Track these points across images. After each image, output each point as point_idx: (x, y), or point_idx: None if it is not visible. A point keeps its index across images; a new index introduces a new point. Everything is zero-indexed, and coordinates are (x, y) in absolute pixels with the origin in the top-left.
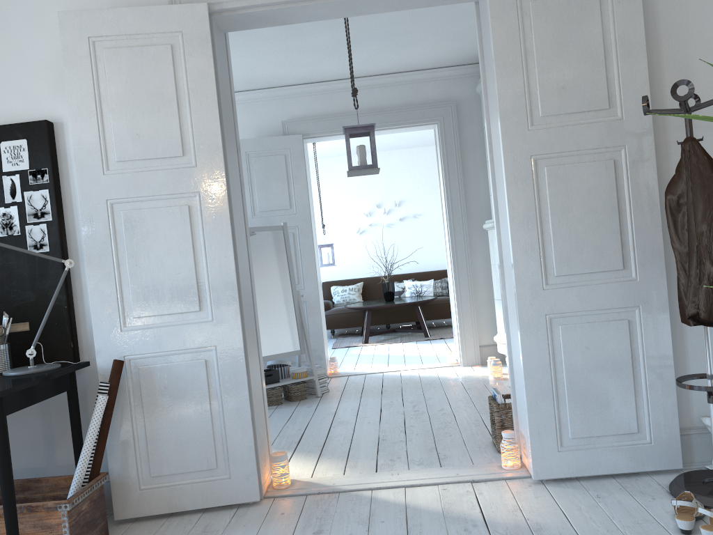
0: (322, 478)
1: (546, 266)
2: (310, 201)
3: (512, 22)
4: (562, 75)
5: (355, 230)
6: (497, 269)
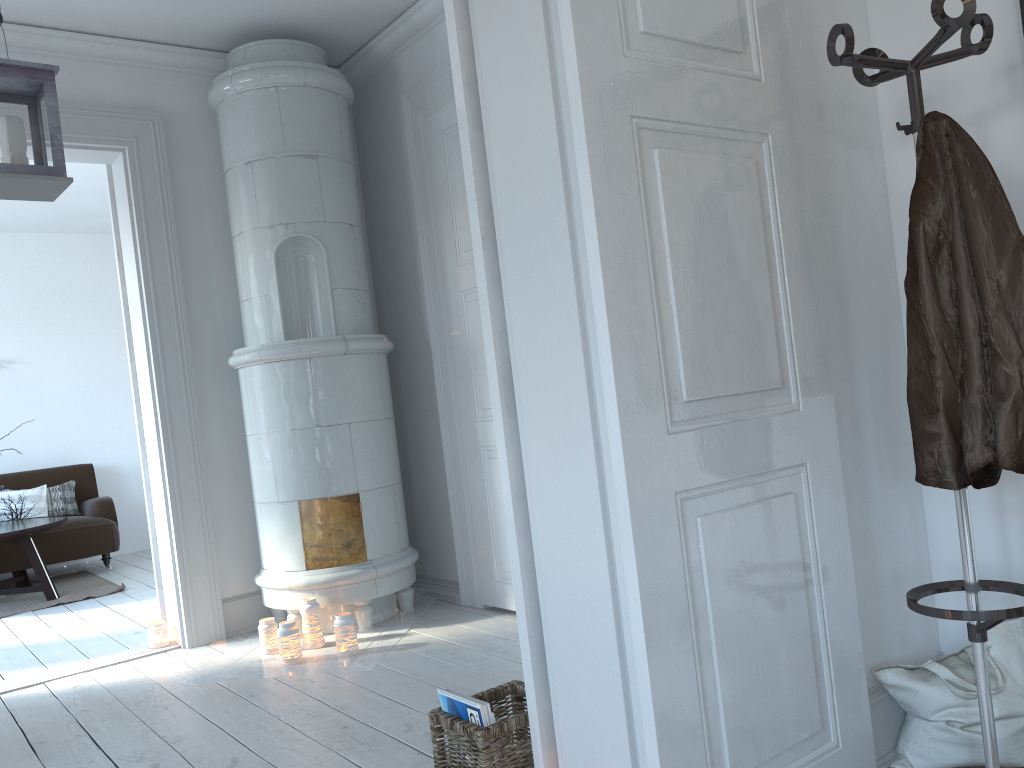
0: None
1: (667, 378)
2: None
3: None
4: None
5: None
6: (268, 443)
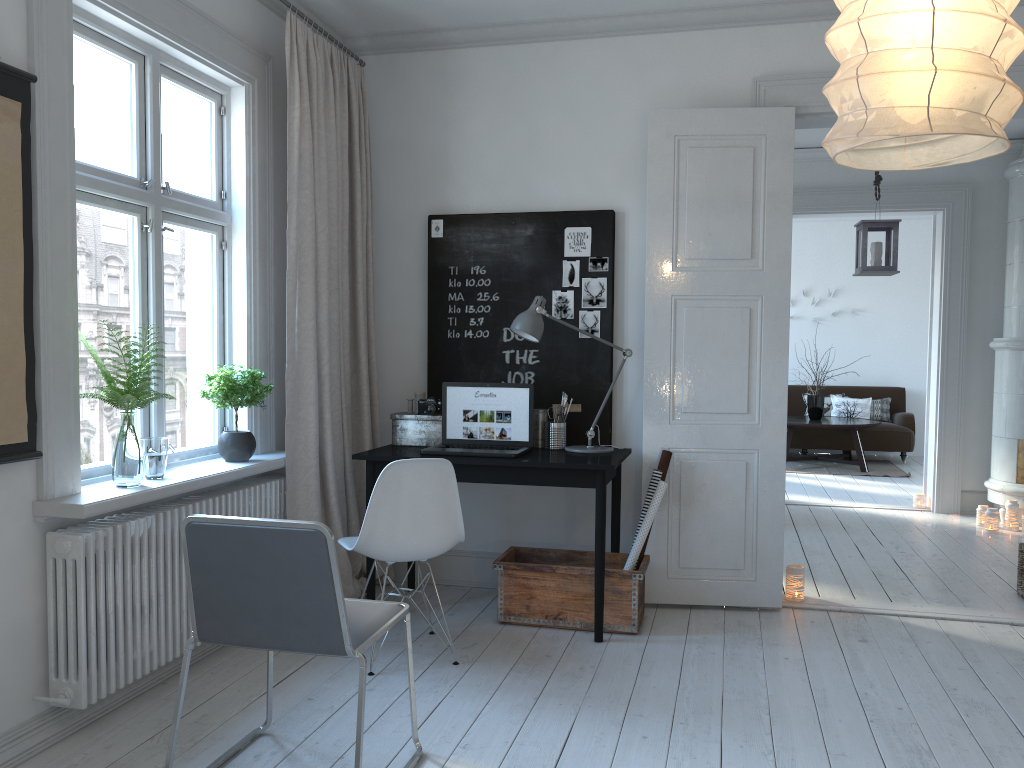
0: (834, 599)
1: None
2: None
3: None
4: None
5: None
6: (1004, 400)
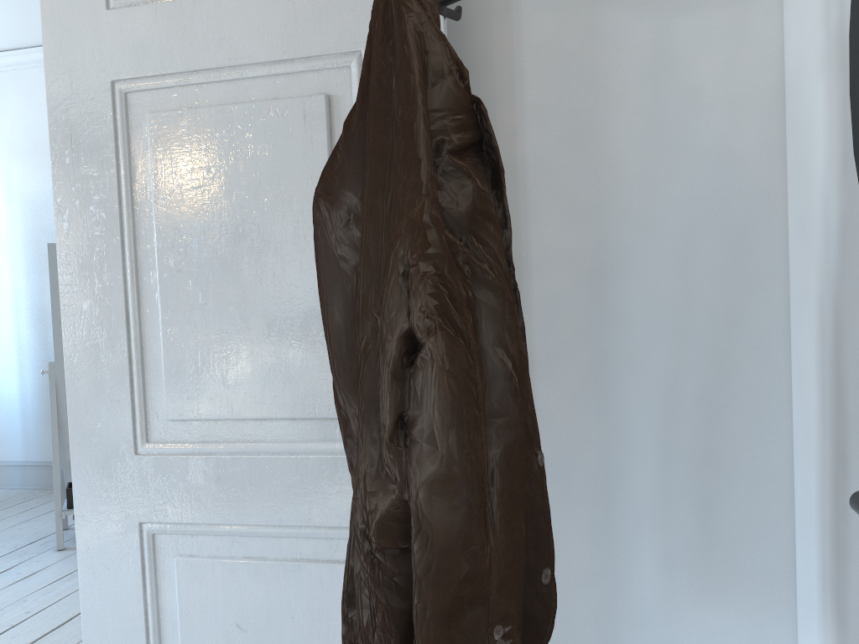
0: None
1: (148, 391)
2: None
3: None
4: None
5: None
6: None
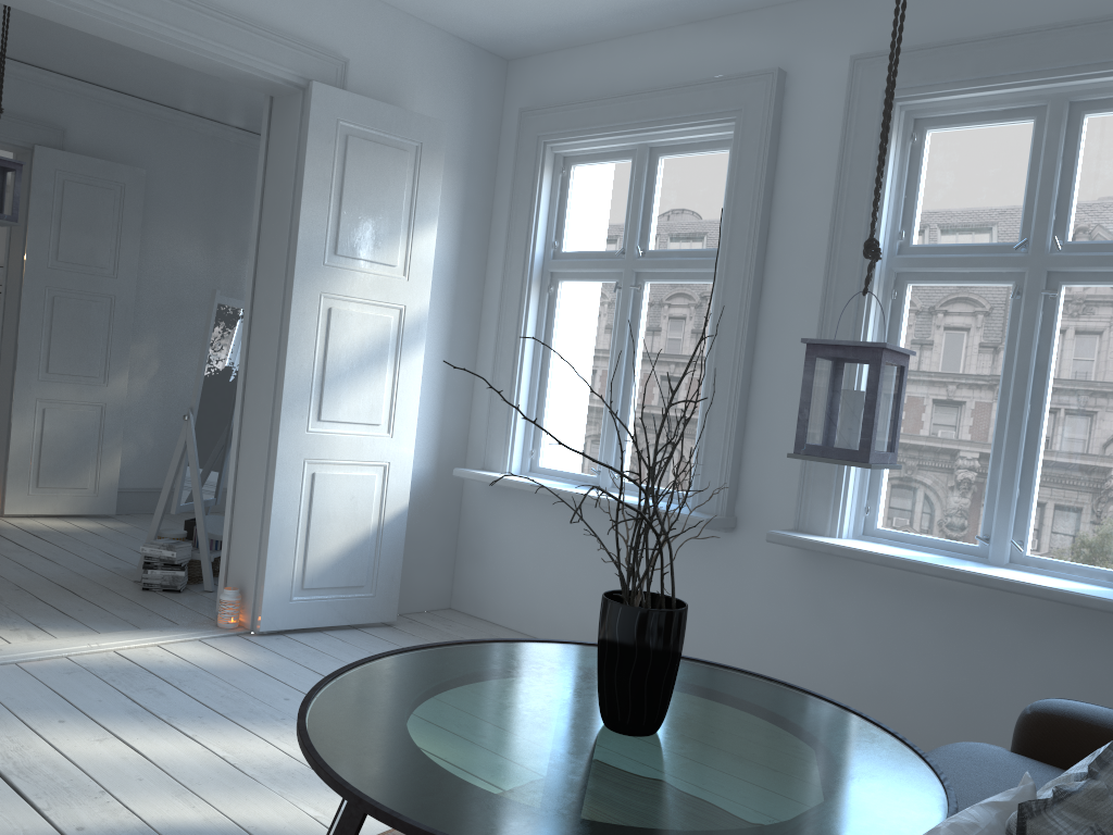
0: None
1: None
2: (274, 232)
3: None
4: None
5: None
6: None
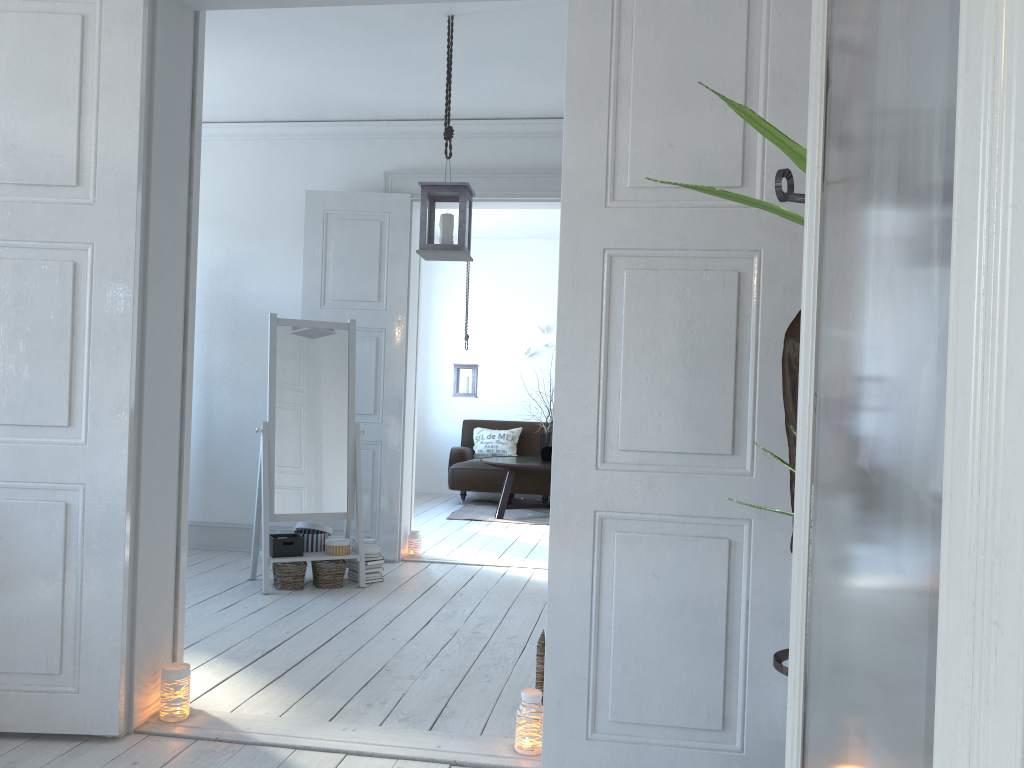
0: (243, 715)
1: (606, 432)
2: (413, 295)
3: (602, 31)
4: (671, 124)
5: (523, 351)
6: None
